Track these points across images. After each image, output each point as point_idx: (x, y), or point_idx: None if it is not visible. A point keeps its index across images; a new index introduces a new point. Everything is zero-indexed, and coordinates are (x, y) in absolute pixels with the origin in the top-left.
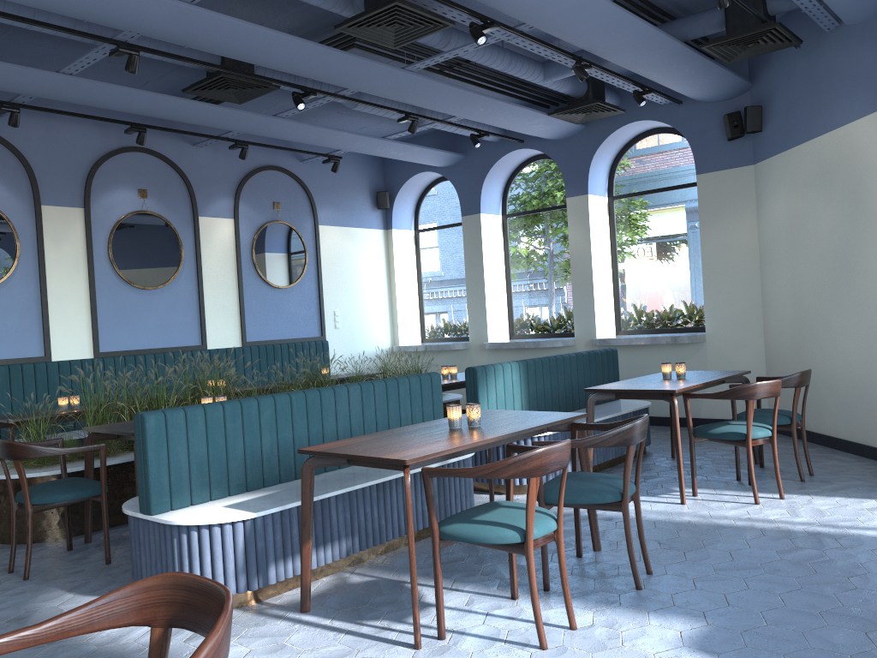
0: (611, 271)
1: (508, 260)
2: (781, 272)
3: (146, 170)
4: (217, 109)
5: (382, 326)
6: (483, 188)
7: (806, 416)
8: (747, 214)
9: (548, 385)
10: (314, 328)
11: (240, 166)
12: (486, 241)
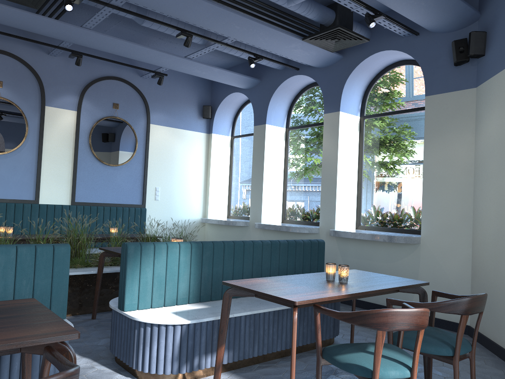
0: (357, 176)
1: (286, 162)
2: (490, 187)
3: (4, 67)
4: (24, 13)
5: (196, 203)
6: (270, 105)
7: (501, 332)
8: (466, 132)
9: (229, 268)
10: (137, 198)
11: (87, 74)
12: (269, 145)
